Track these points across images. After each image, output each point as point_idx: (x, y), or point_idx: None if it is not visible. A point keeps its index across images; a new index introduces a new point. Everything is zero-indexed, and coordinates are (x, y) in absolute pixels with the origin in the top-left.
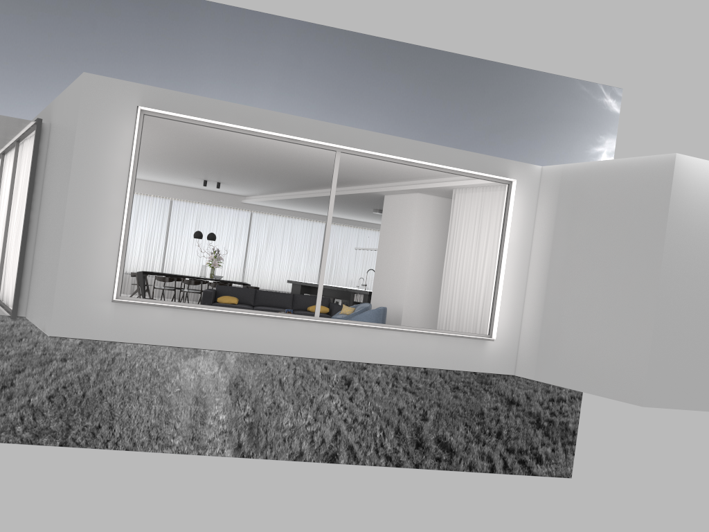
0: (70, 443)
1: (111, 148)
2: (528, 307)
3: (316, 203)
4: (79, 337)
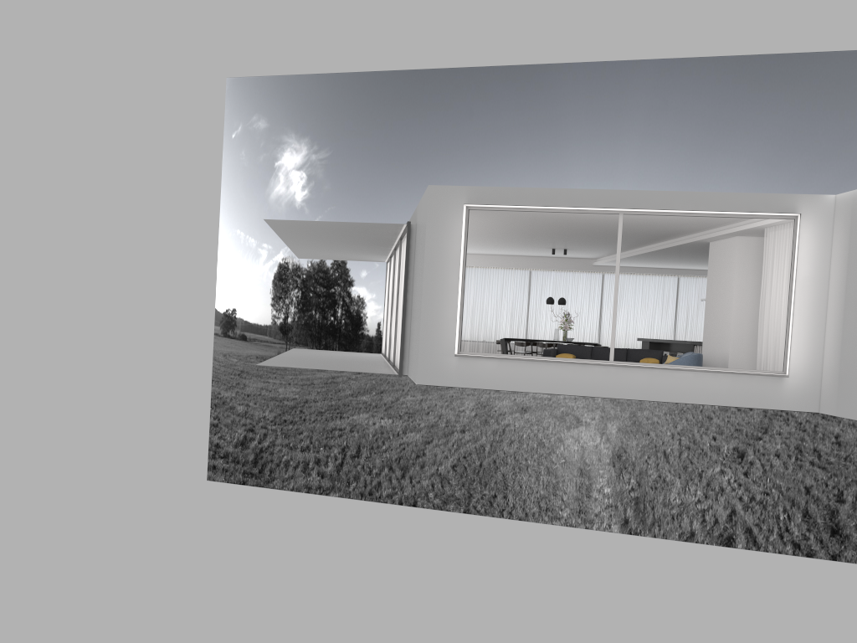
0: (471, 511)
1: (449, 239)
2: (828, 342)
3: (657, 257)
4: (436, 384)
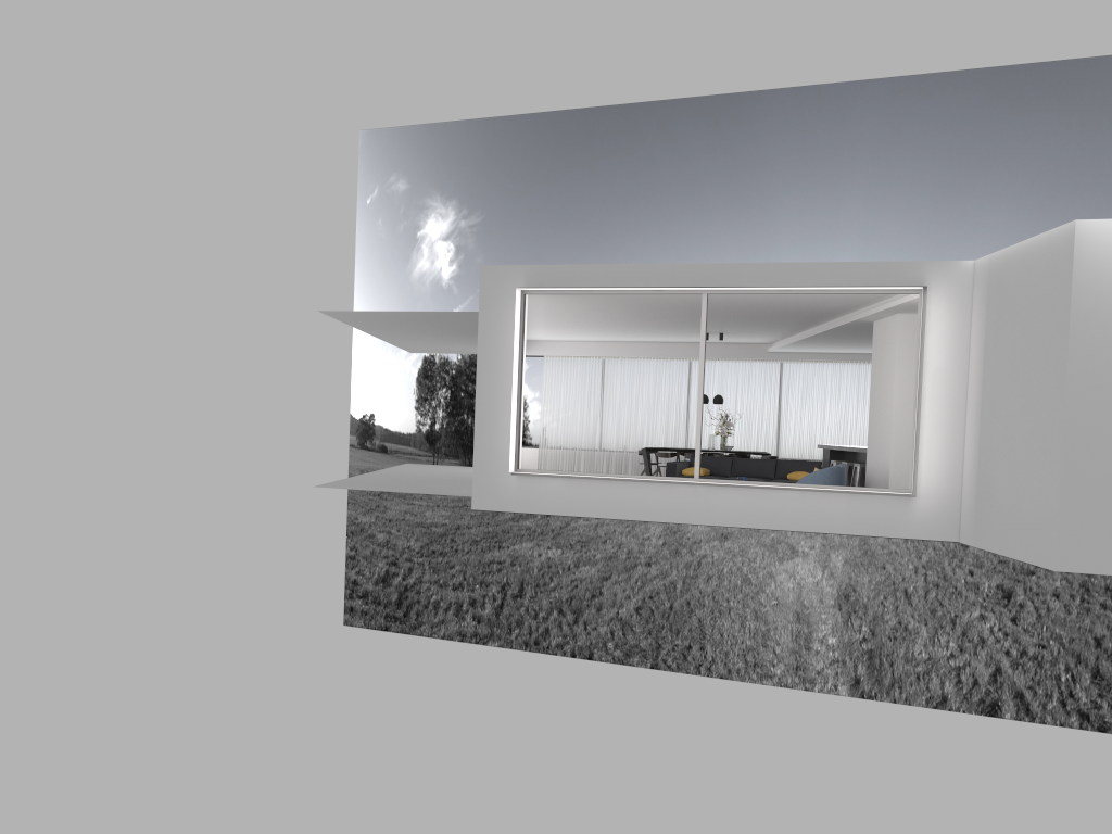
0: (660, 666)
1: (505, 331)
2: (967, 451)
3: (833, 341)
4: (493, 510)
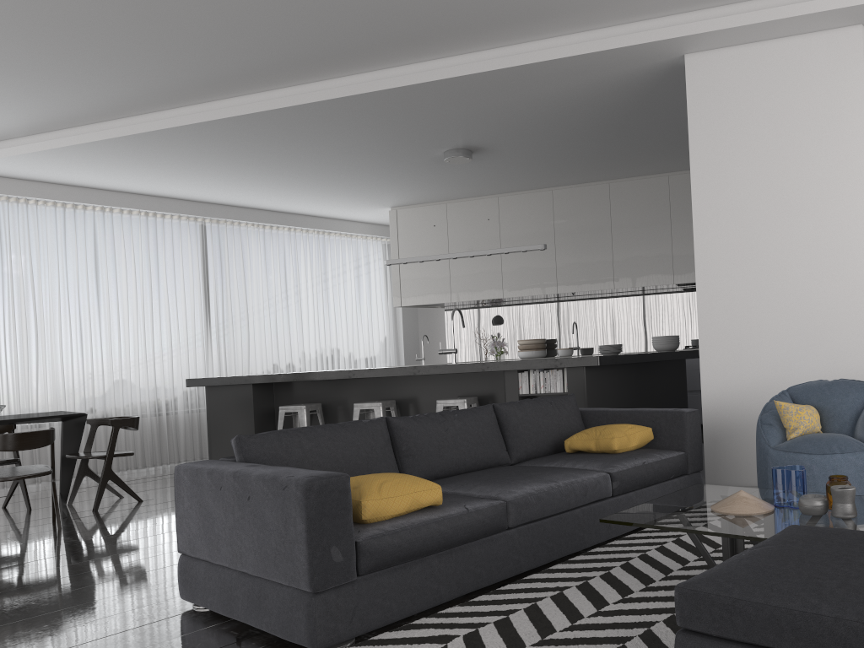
0: None
1: None
2: None
3: (286, 137)
4: None
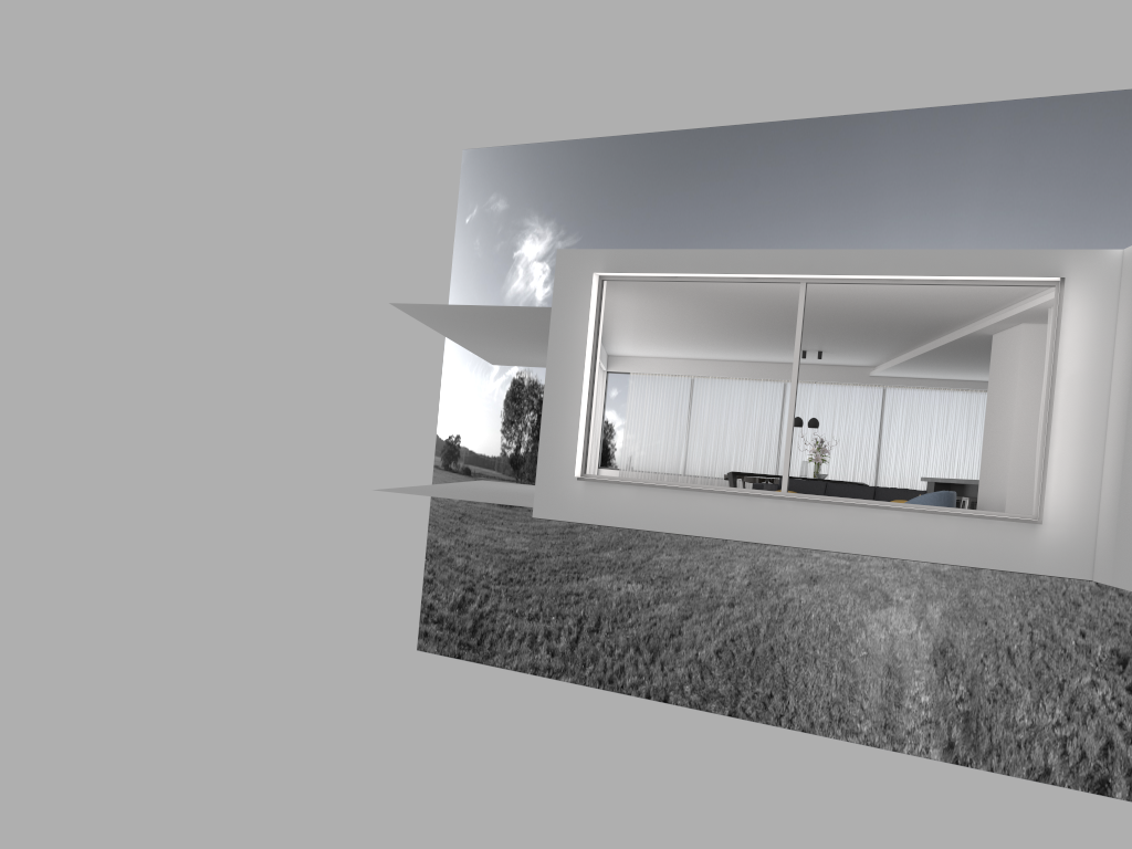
0: (739, 714)
1: (579, 321)
2: (1107, 472)
3: (944, 362)
4: (556, 519)
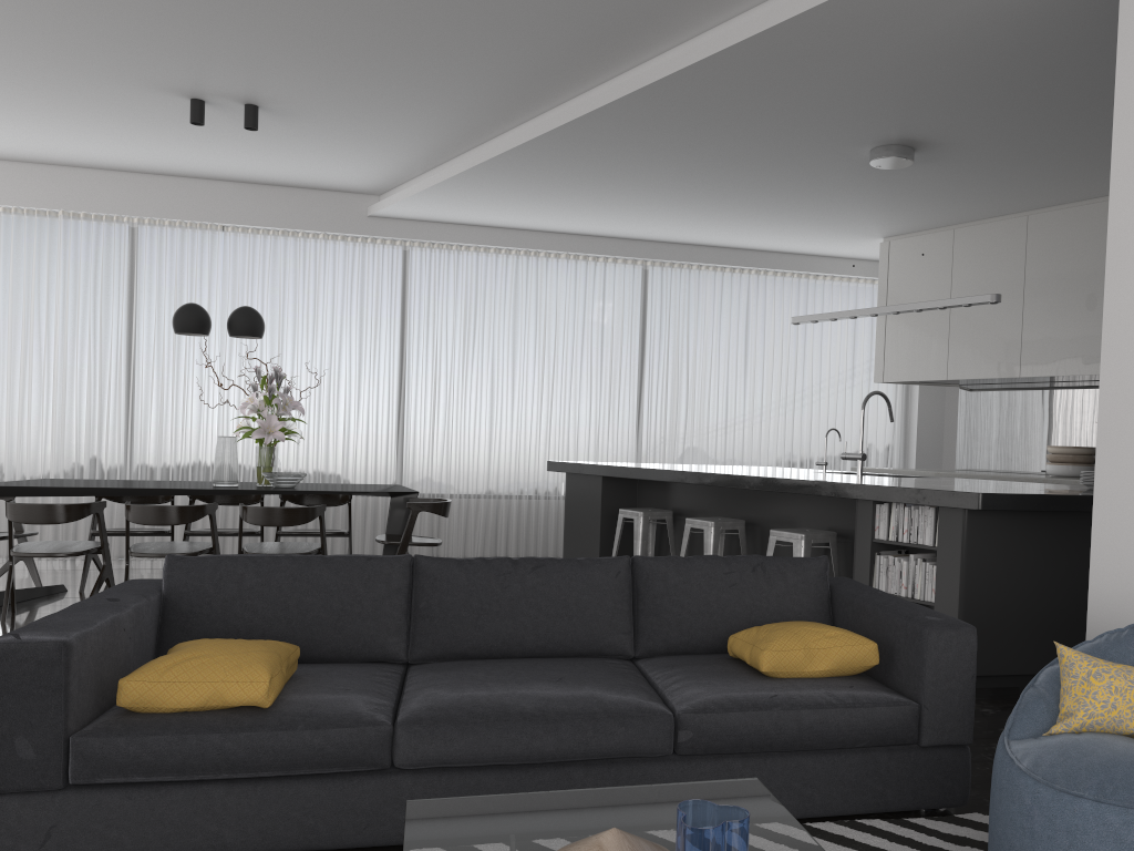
0: None
1: None
2: None
3: (639, 151)
4: None
